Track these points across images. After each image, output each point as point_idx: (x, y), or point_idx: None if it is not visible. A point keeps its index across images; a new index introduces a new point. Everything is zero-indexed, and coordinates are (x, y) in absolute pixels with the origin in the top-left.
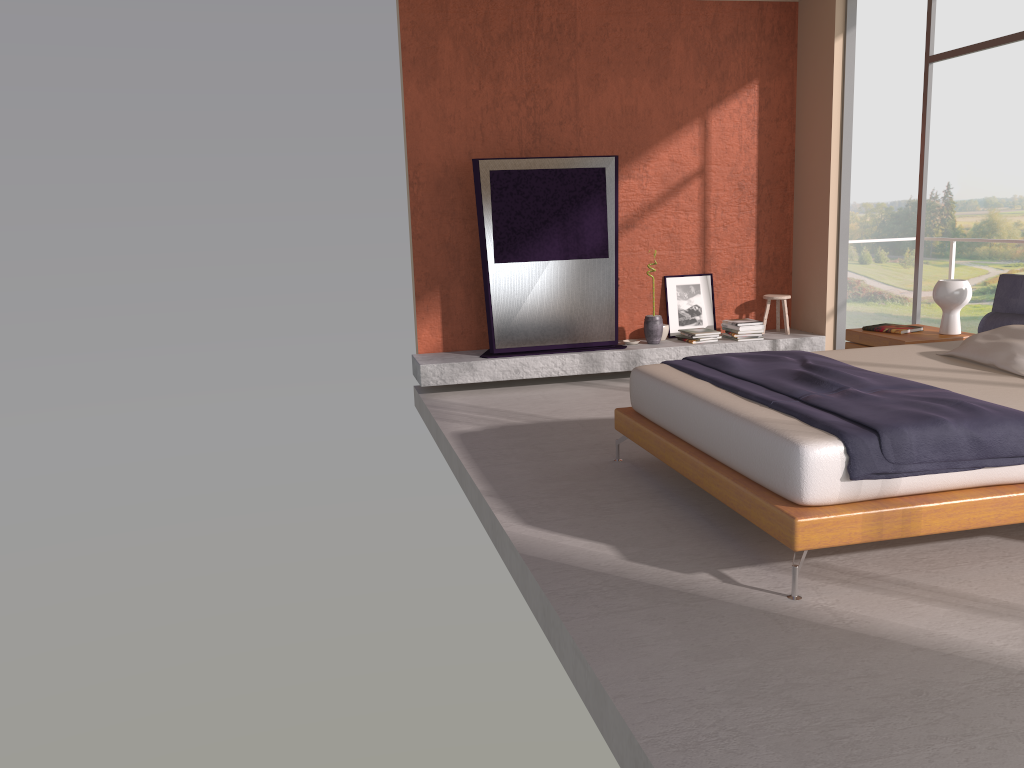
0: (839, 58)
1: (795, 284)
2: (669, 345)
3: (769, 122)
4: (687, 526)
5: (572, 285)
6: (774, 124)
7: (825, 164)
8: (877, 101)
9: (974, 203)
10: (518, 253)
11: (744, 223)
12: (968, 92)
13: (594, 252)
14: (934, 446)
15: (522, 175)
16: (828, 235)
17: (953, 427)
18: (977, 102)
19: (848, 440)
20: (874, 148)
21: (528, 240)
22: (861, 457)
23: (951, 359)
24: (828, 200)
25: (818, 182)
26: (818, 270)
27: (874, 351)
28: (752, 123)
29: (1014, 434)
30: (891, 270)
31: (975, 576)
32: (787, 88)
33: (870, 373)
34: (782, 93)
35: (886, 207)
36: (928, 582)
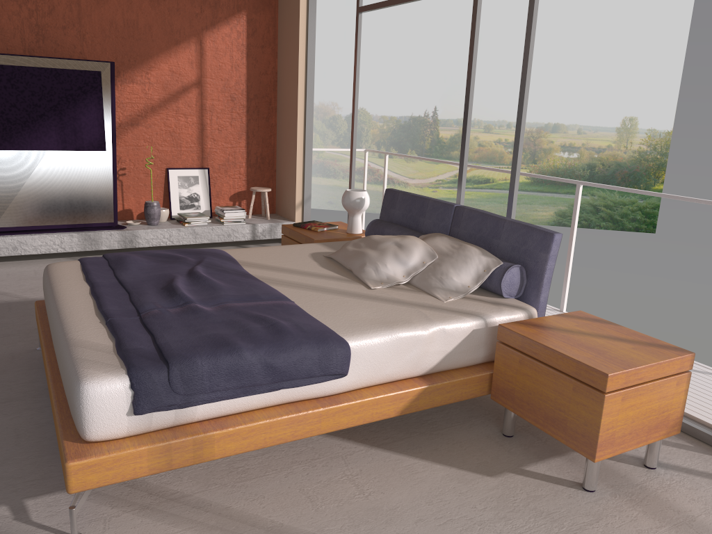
0: (304, 1)
1: (278, 179)
2: (164, 227)
3: (256, 48)
4: (40, 435)
5: (71, 173)
6: (260, 50)
7: (295, 86)
8: (392, 45)
9: (451, 122)
10: (15, 142)
11: (236, 128)
12: (449, 45)
13: (92, 145)
14: (227, 375)
15: (16, 71)
16: (297, 143)
17: (248, 355)
18: (454, 53)
19: (134, 375)
20: (390, 78)
21: (25, 131)
22: (147, 392)
23: (330, 261)
24: (297, 115)
25: (291, 100)
26: (291, 170)
27: (278, 250)
28: (242, 47)
29: (309, 357)
30: (399, 163)
31: (273, 489)
32: (271, 21)
33: (243, 279)
34: (266, 25)
35: (396, 120)
36: (225, 501)
